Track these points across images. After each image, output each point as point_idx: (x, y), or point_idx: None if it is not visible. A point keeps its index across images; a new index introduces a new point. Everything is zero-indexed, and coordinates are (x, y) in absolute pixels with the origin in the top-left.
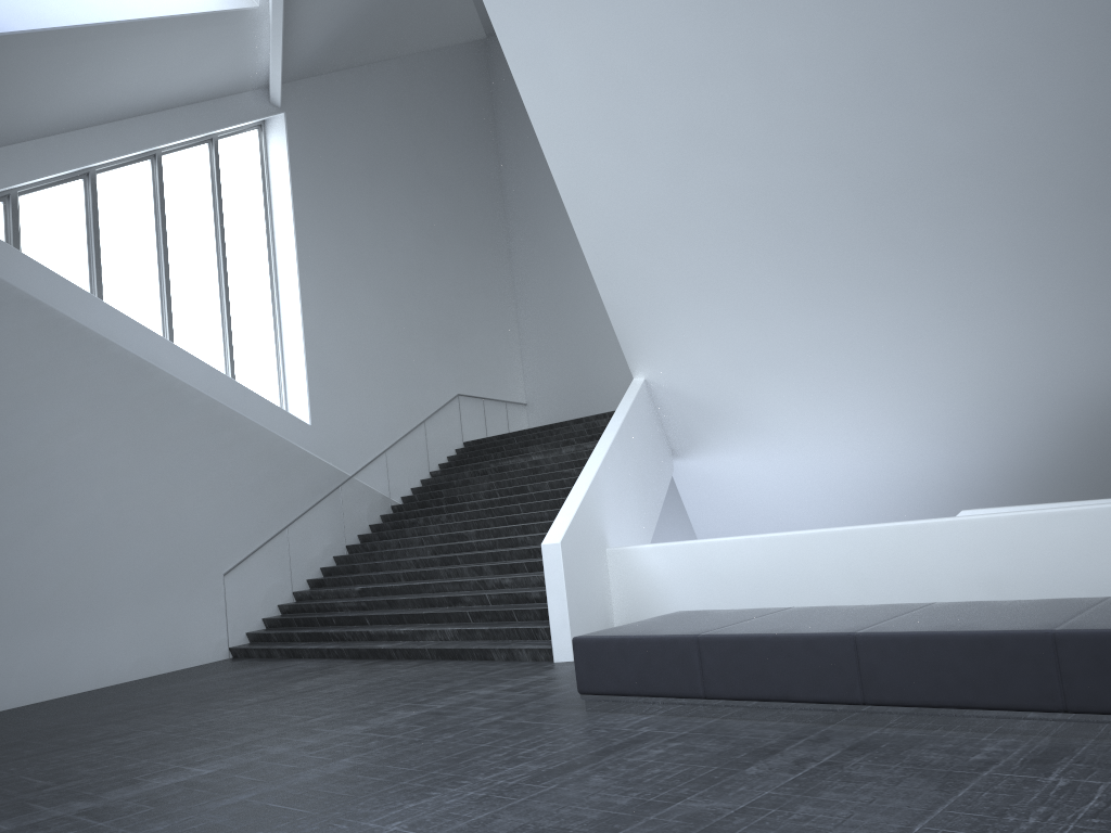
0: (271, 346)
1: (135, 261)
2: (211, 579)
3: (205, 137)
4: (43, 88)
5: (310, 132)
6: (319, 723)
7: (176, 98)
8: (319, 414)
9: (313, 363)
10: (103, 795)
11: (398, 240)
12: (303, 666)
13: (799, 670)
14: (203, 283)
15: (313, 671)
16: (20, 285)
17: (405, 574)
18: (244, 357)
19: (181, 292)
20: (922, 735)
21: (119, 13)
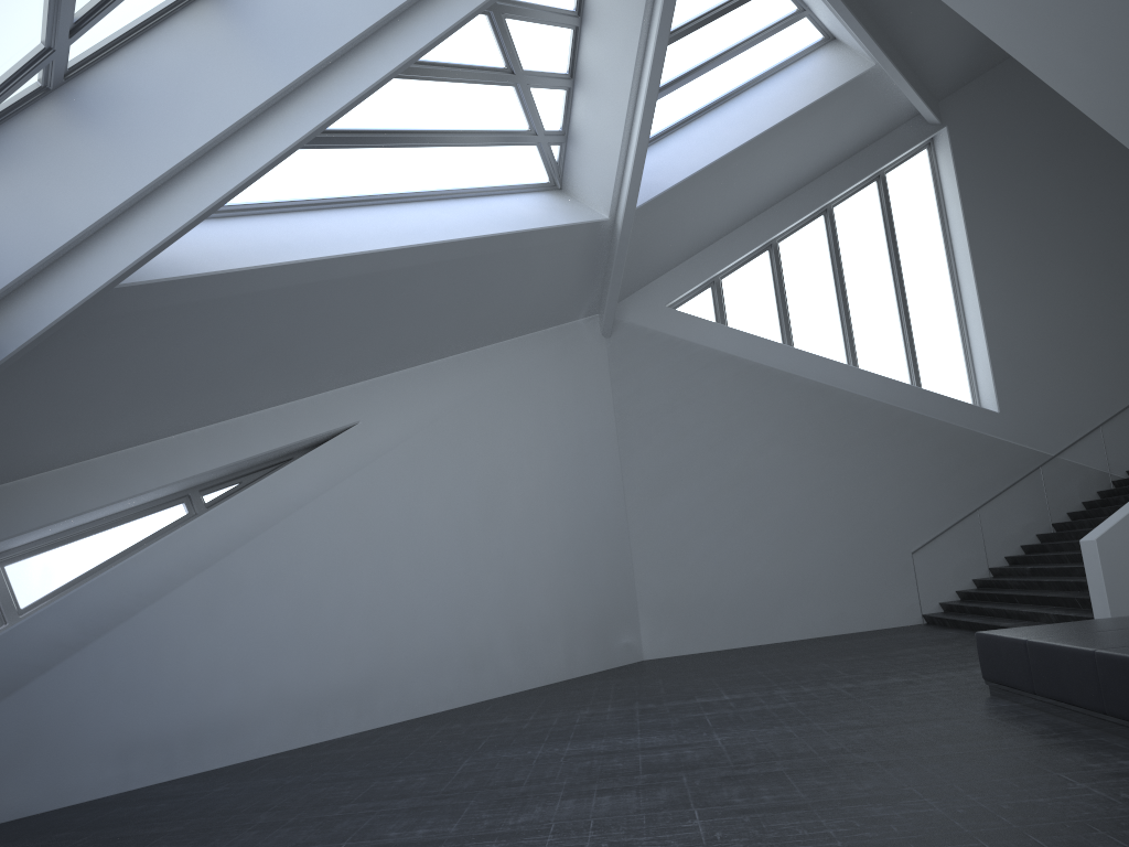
0: (958, 343)
1: (817, 302)
2: (898, 557)
3: (871, 177)
4: (710, 206)
5: (978, 133)
6: (838, 679)
7: (829, 161)
8: (1008, 401)
9: (997, 354)
10: (666, 702)
11: (1104, 202)
12: (943, 636)
13: (1072, 678)
14: (881, 304)
15: (936, 641)
16: (720, 348)
17: (1067, 556)
18: (929, 359)
19: (861, 316)
20: (1119, 746)
21: (748, 134)
